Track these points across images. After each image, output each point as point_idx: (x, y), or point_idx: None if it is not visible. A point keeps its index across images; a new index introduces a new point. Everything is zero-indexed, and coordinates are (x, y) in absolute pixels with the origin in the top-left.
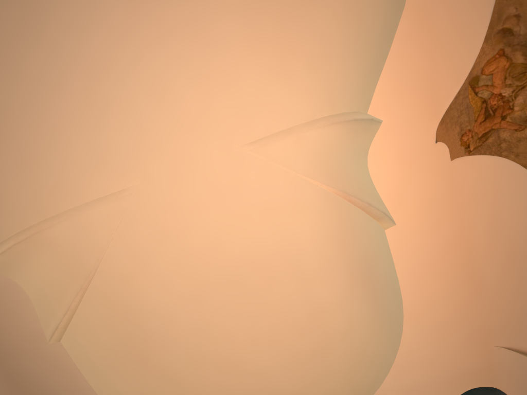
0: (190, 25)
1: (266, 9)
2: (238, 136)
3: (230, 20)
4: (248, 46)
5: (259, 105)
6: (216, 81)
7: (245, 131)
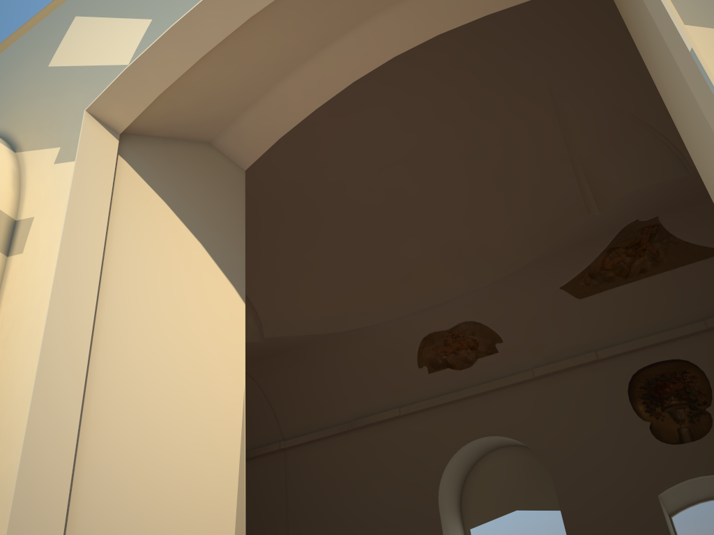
0: None
1: None
2: None
3: None
4: None
5: None
6: None
7: None
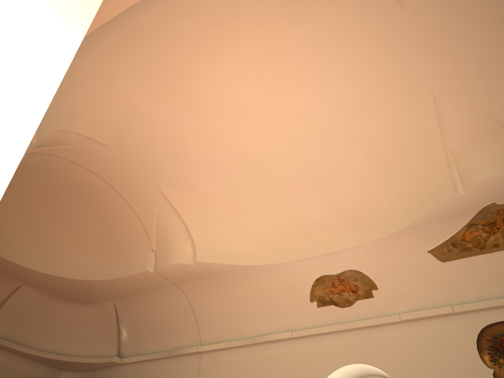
0: (306, 55)
1: (288, 9)
2: (393, 15)
3: (299, 31)
4: (317, 17)
5: (366, 5)
6: (346, 35)
7: (390, 11)
